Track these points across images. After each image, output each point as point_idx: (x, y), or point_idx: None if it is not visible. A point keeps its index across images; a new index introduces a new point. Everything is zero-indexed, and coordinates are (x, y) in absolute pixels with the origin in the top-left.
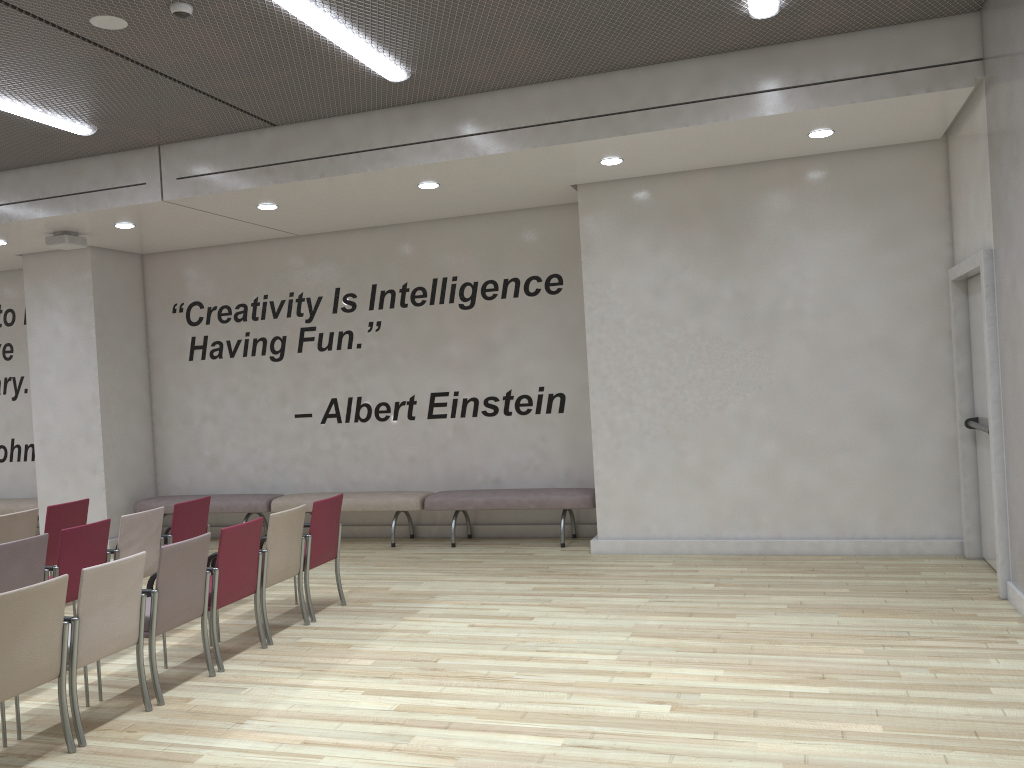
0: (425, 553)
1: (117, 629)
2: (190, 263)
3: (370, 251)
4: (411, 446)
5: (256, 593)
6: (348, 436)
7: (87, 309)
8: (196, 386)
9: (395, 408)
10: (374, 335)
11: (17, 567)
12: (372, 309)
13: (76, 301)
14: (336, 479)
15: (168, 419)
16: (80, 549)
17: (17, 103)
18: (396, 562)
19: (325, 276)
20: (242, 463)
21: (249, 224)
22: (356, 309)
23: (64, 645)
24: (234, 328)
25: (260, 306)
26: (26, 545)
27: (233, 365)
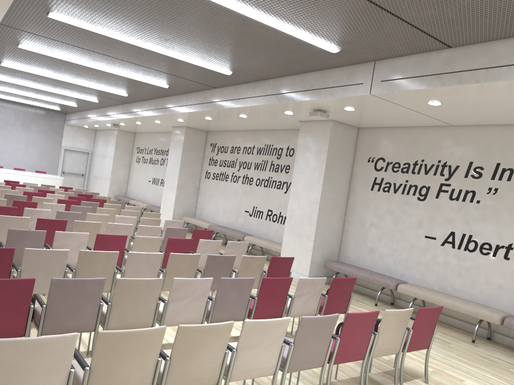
0: (496, 358)
1: (260, 363)
2: (383, 135)
3: (500, 140)
4: (501, 277)
5: (363, 360)
6: (457, 258)
7: (323, 153)
8: (371, 205)
9: (495, 248)
10: (490, 196)
11: (233, 293)
12: (493, 179)
13: (319, 148)
14: (442, 283)
15: (352, 220)
16: (271, 291)
17: (299, 30)
18: (472, 357)
19: (464, 153)
20: (387, 256)
21: (421, 114)
22: (481, 177)
23: (223, 366)
24: (399, 176)
25: (418, 166)
26: (241, 282)
27: (394, 198)
